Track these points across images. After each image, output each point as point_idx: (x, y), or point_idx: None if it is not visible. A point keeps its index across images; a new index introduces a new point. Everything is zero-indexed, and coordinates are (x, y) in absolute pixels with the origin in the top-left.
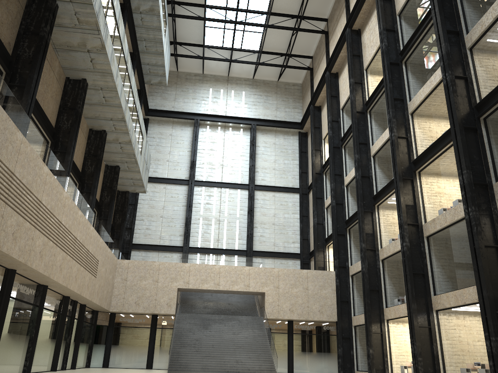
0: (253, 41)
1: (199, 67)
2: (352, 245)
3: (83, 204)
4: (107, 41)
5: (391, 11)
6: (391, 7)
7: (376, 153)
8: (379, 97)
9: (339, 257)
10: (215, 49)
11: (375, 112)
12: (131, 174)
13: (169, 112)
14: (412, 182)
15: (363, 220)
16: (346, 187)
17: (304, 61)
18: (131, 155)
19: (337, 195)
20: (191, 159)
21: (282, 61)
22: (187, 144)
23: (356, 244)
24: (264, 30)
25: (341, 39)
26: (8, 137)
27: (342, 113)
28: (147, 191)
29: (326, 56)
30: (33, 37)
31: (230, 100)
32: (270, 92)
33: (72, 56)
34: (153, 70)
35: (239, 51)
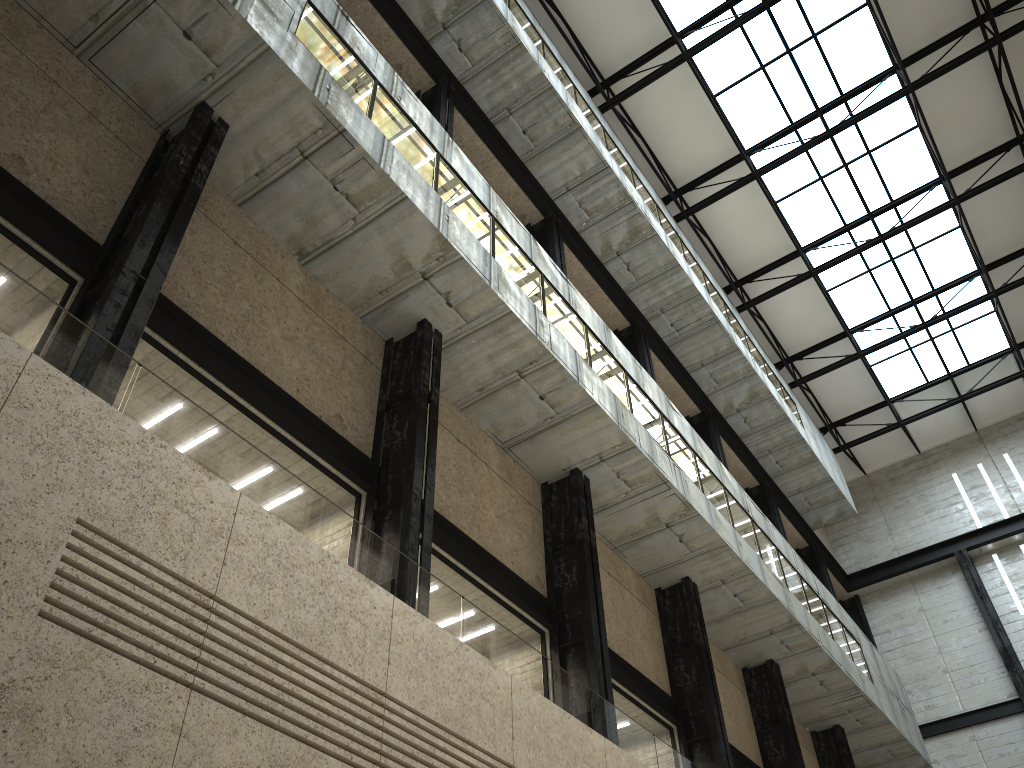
0: (984, 337)
1: (903, 444)
2: None
3: None
4: (690, 491)
5: None
6: None
7: None
8: None
9: None
10: (916, 395)
11: None
12: (874, 733)
13: (893, 563)
14: None
15: None
16: None
17: None
18: (849, 691)
19: None
20: (996, 646)
21: None
22: (969, 615)
23: None
24: (994, 304)
25: None
26: (577, 751)
27: None
28: (936, 760)
29: None
30: (569, 548)
31: (1010, 476)
32: None
33: (646, 547)
34: (814, 497)
35: (967, 370)
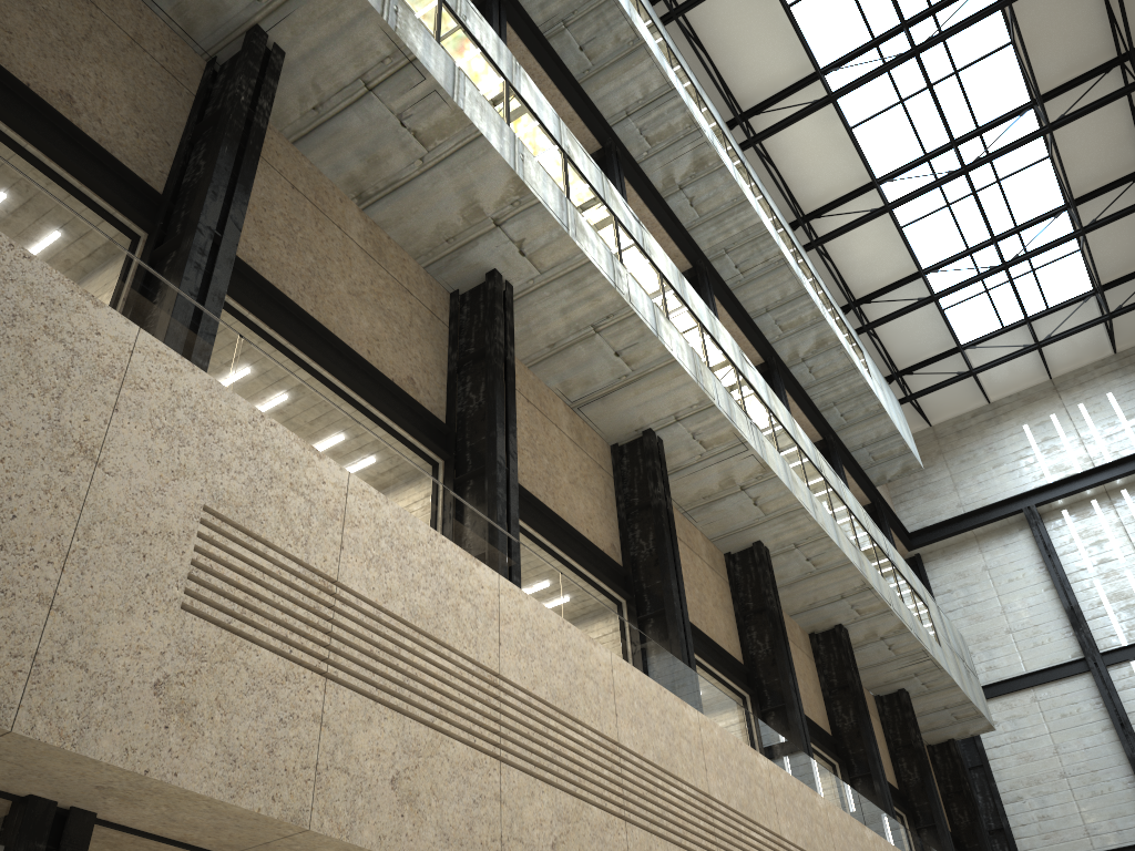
0: (1067, 278)
1: (972, 394)
2: None
3: (867, 810)
4: (767, 451)
5: None
6: None
7: None
8: None
9: None
10: (990, 341)
11: None
12: (939, 696)
13: (958, 520)
14: None
15: None
16: None
17: None
18: (918, 655)
19: None
20: (1063, 605)
21: None
22: (1035, 573)
23: None
24: (1080, 242)
25: None
26: (675, 725)
27: None
28: (996, 721)
29: None
30: (644, 514)
31: (1085, 427)
32: None
33: (718, 511)
34: (879, 452)
35: (1046, 314)
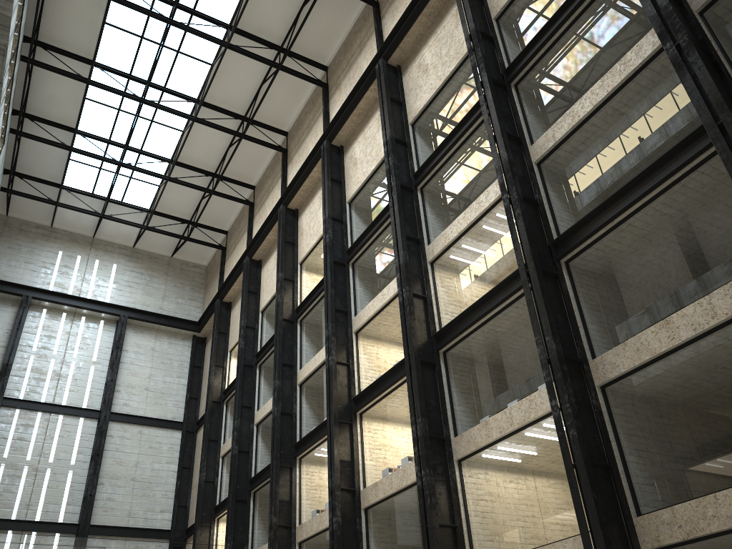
0: (142, 194)
1: (46, 215)
2: (256, 517)
3: None
4: None
5: (340, 197)
6: (341, 191)
7: (305, 380)
8: (316, 303)
9: (235, 537)
10: (80, 195)
11: (308, 323)
12: None
13: None
14: (351, 428)
15: (278, 480)
16: (256, 426)
17: (214, 235)
18: None
19: (242, 438)
20: (4, 360)
21: (182, 230)
22: (1, 334)
23: (263, 516)
24: (162, 182)
25: (271, 217)
26: None
27: (262, 317)
28: None
29: (247, 234)
30: None
31: (90, 273)
32: (157, 270)
33: None
34: None
35: (118, 204)
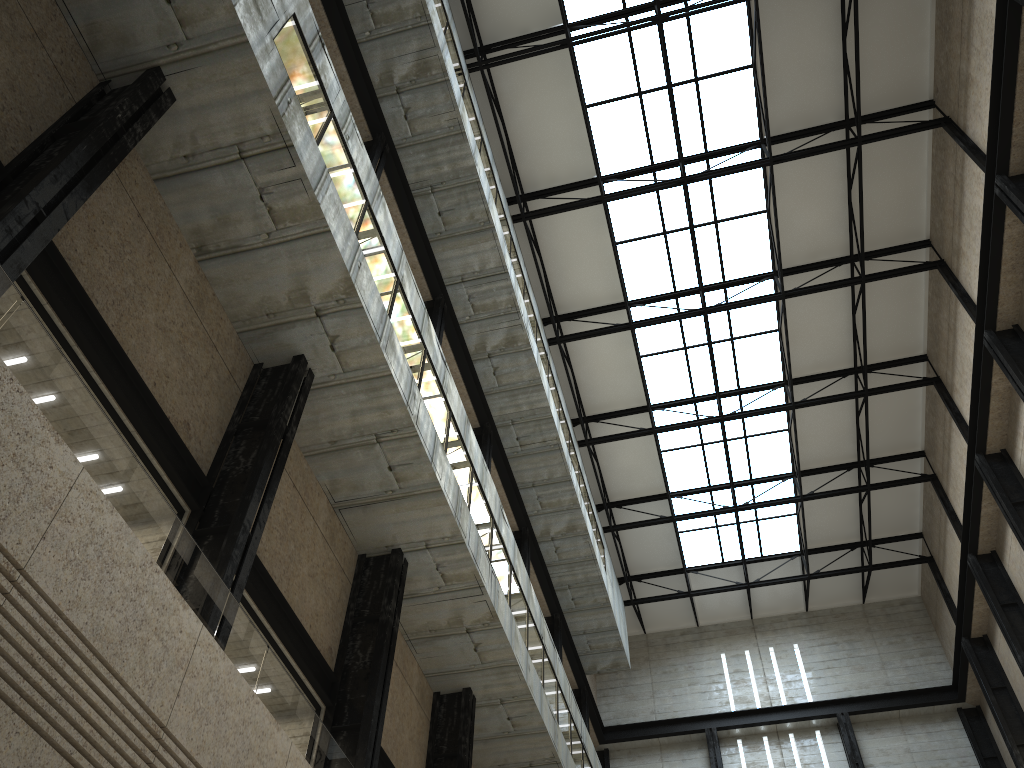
0: (781, 535)
1: (686, 614)
2: None
3: None
4: (499, 602)
5: None
6: None
7: None
8: None
9: None
10: (710, 571)
11: None
12: None
13: (648, 726)
14: None
15: None
16: None
17: (906, 546)
18: None
19: None
20: None
21: (857, 559)
22: None
23: None
24: (797, 507)
25: (971, 480)
26: None
27: None
28: None
29: (951, 522)
30: (370, 627)
31: (770, 669)
32: (854, 630)
33: (440, 647)
34: (596, 642)
35: (759, 561)
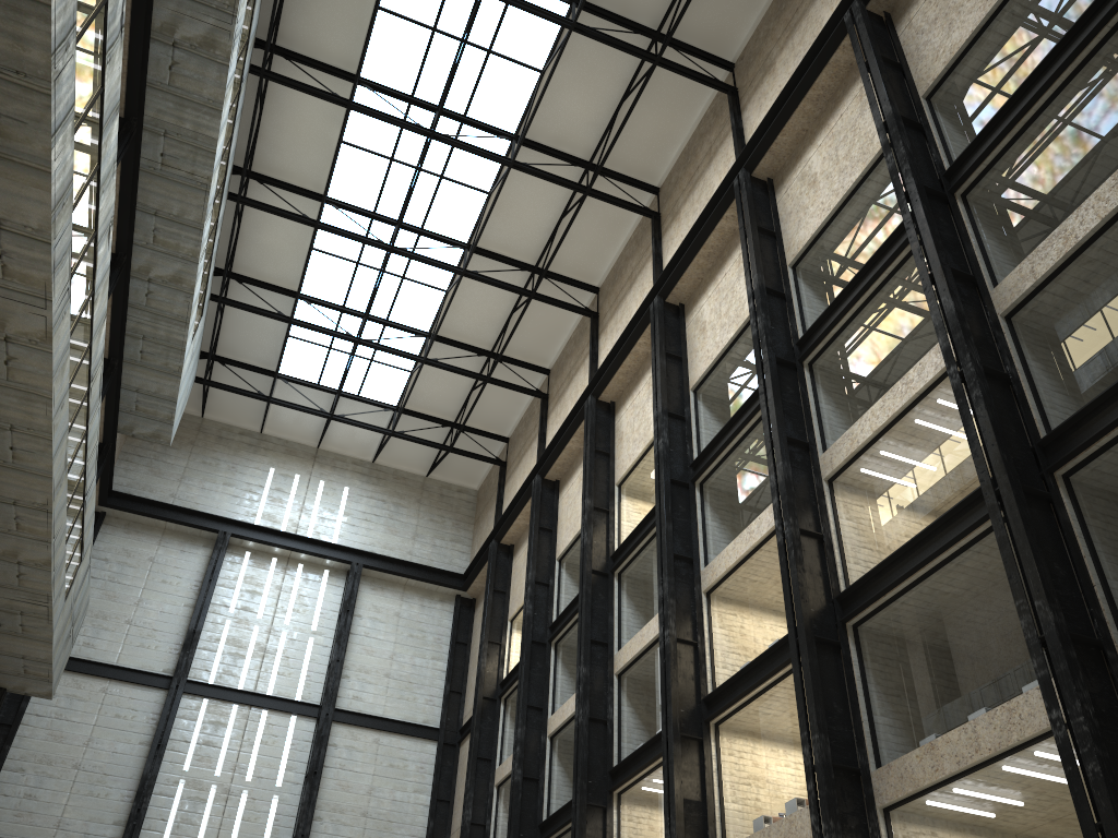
0: (387, 384)
1: (255, 417)
2: None
3: None
4: (61, 325)
5: (680, 381)
6: (681, 373)
7: (626, 668)
8: (642, 546)
9: None
10: (301, 386)
11: (631, 577)
12: (27, 644)
13: (162, 507)
14: (701, 747)
15: (584, 827)
16: (550, 739)
17: (489, 444)
18: (39, 597)
19: (528, 757)
20: (190, 626)
21: (443, 436)
22: (188, 588)
23: None
24: (415, 367)
25: (575, 415)
26: None
27: (559, 568)
28: (55, 692)
29: (538, 442)
30: None
31: (312, 500)
32: (406, 496)
33: None
34: (146, 406)
35: (354, 399)
